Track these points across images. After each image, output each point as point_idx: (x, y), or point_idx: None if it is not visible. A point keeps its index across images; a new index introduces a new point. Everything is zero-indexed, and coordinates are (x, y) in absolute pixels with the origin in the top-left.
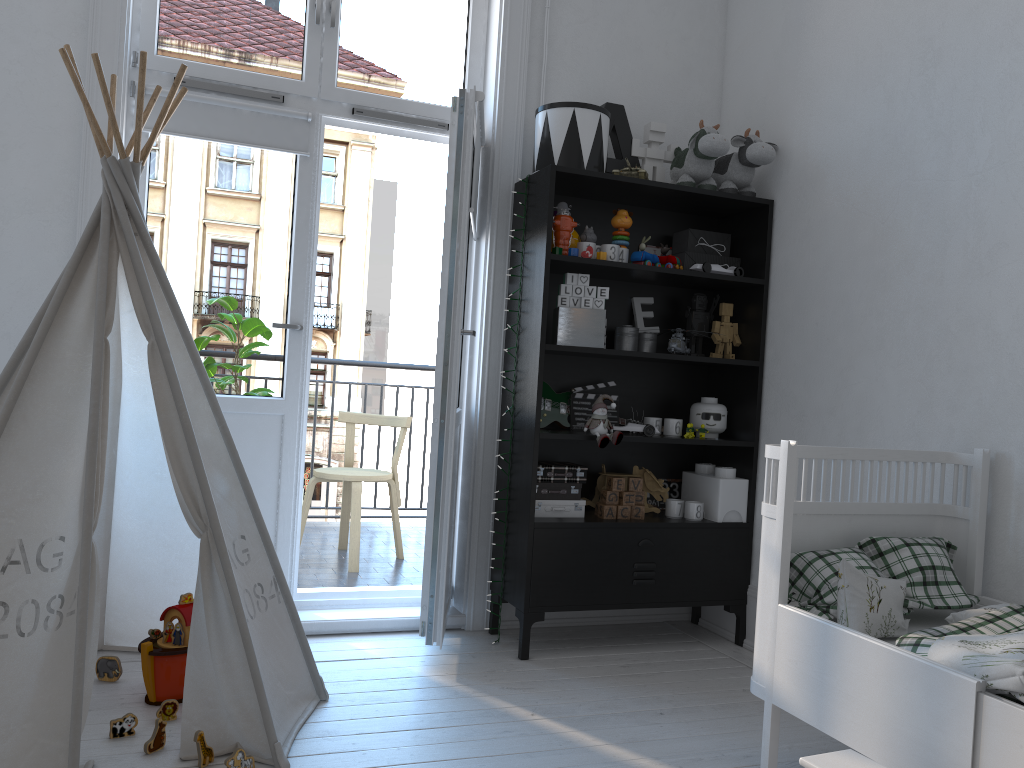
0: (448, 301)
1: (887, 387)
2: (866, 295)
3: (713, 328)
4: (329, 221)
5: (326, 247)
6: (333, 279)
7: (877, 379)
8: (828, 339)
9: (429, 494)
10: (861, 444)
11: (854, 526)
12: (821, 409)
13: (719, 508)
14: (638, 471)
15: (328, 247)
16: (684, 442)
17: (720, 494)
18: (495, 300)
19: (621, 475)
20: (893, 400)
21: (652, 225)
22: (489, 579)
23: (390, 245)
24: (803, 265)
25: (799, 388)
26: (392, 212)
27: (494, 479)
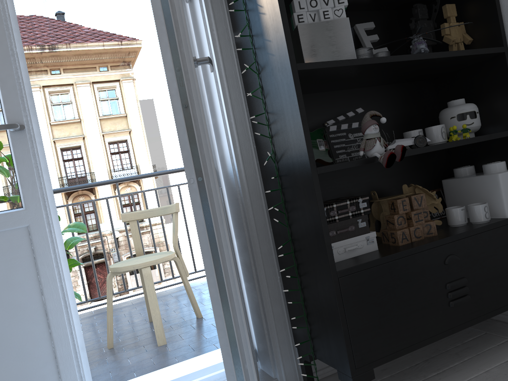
0: (167, 25)
1: None
2: None
3: (443, 31)
4: (120, 123)
5: (122, 137)
6: (130, 153)
7: None
8: None
9: (208, 274)
10: None
11: None
12: None
13: (505, 203)
14: (408, 189)
15: (123, 137)
16: (460, 144)
17: (502, 189)
18: (224, 52)
19: (395, 197)
20: None
21: None
22: (291, 336)
23: (157, 131)
24: None
25: None
26: (154, 114)
27: (270, 234)
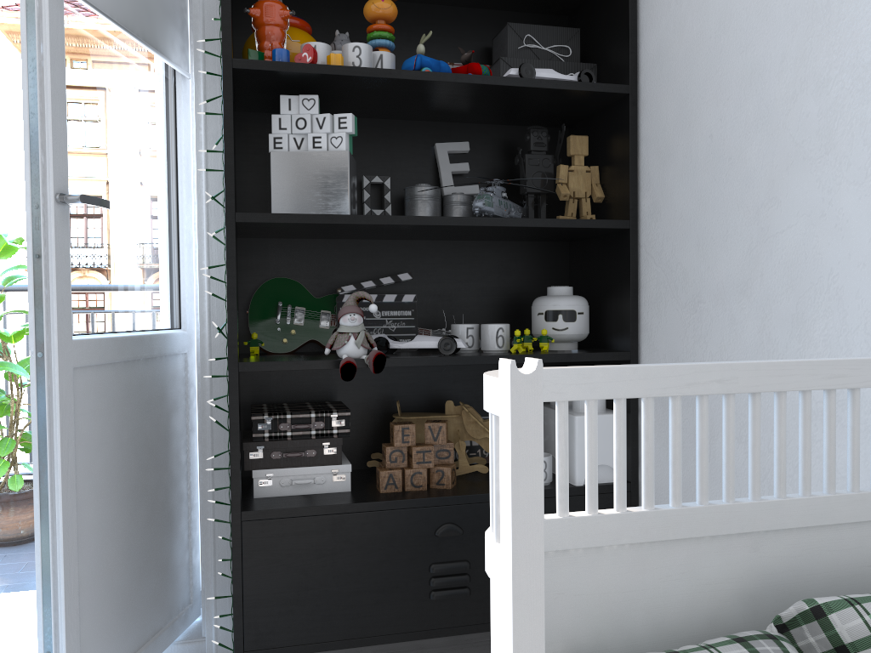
0: (32, 147)
1: (847, 227)
2: (794, 55)
3: (558, 177)
4: None
5: None
6: None
7: (825, 214)
8: (731, 159)
9: (36, 480)
10: (801, 346)
11: (769, 561)
12: (727, 287)
13: (577, 463)
14: (454, 409)
15: None
16: None
17: (577, 440)
18: (211, 162)
19: (424, 417)
20: (861, 251)
21: (460, 32)
22: None
23: None
24: (685, 42)
25: (691, 255)
26: None
27: None
